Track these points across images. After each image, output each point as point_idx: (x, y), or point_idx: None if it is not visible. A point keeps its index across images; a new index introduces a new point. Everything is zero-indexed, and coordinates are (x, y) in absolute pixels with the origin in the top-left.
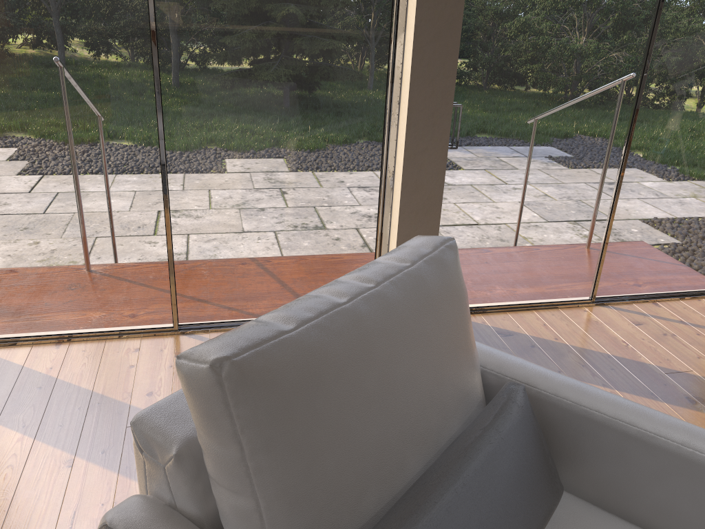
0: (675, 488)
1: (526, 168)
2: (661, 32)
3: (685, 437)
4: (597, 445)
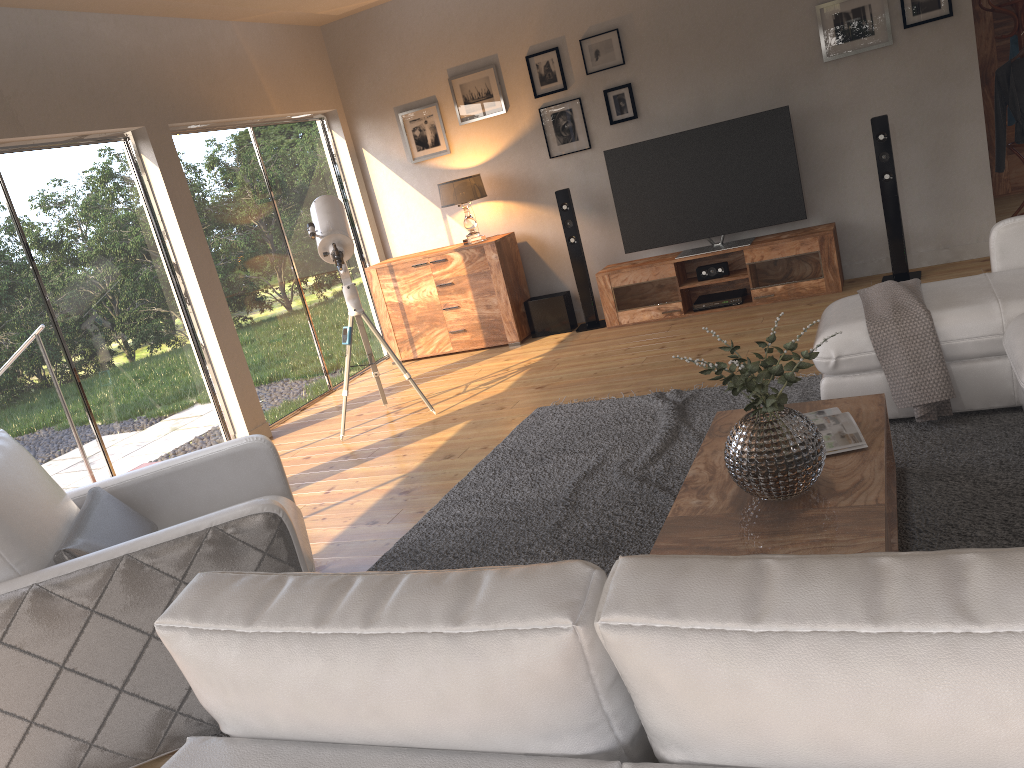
0: (206, 483)
1: (0, 425)
2: (47, 281)
3: (194, 455)
4: (159, 493)
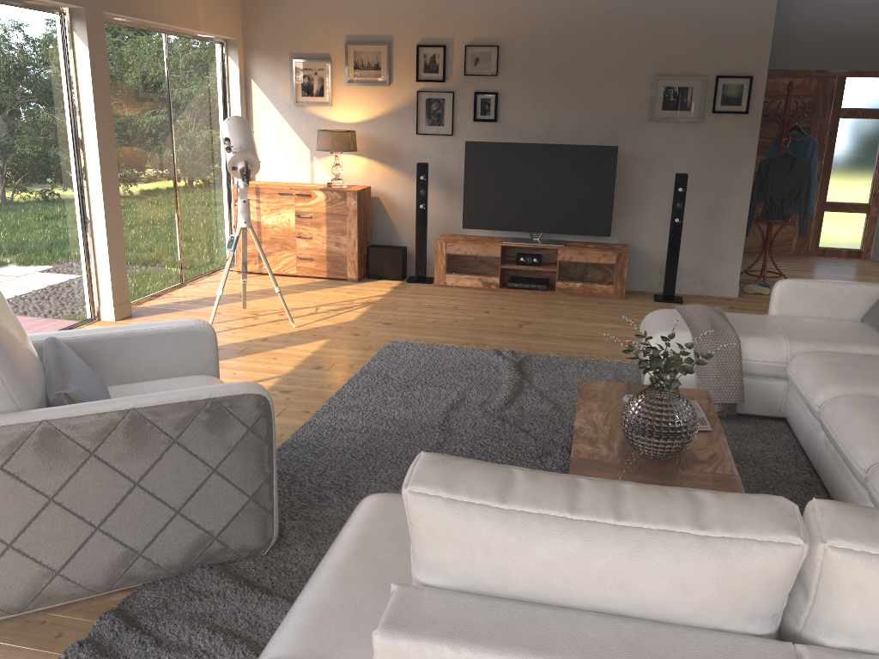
0: (151, 353)
1: None
2: None
3: (145, 326)
4: (107, 353)
